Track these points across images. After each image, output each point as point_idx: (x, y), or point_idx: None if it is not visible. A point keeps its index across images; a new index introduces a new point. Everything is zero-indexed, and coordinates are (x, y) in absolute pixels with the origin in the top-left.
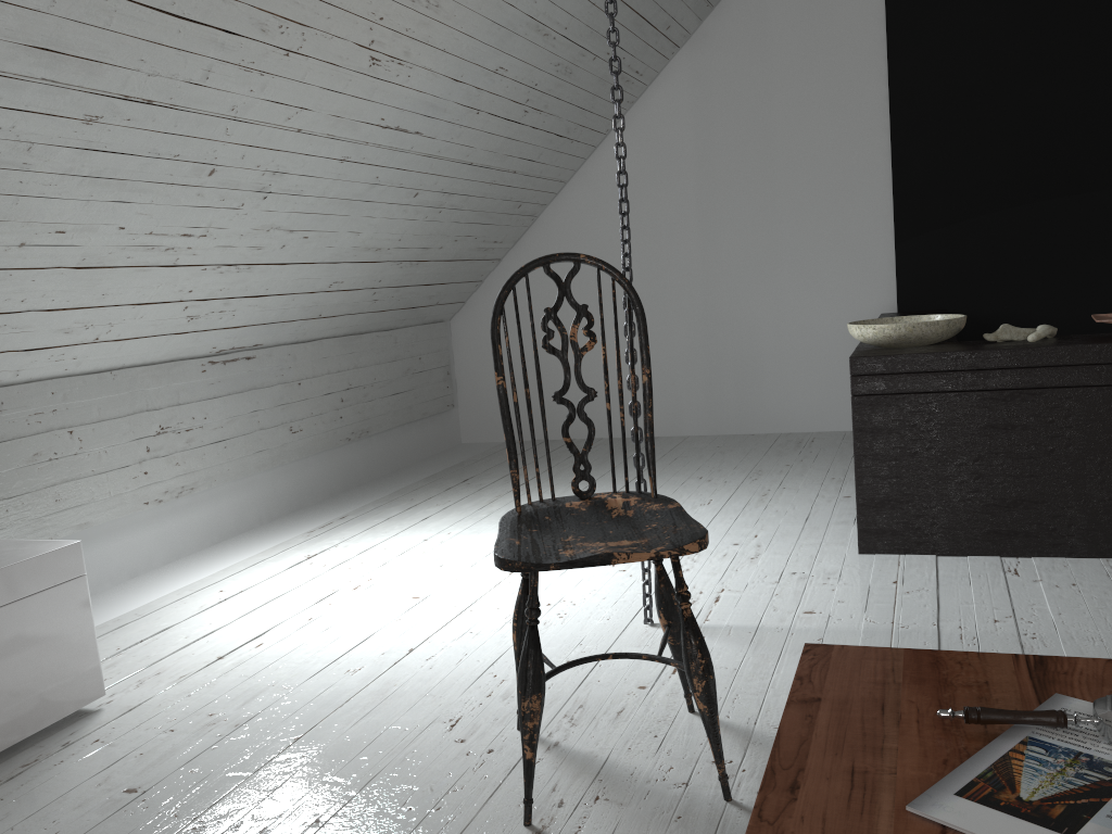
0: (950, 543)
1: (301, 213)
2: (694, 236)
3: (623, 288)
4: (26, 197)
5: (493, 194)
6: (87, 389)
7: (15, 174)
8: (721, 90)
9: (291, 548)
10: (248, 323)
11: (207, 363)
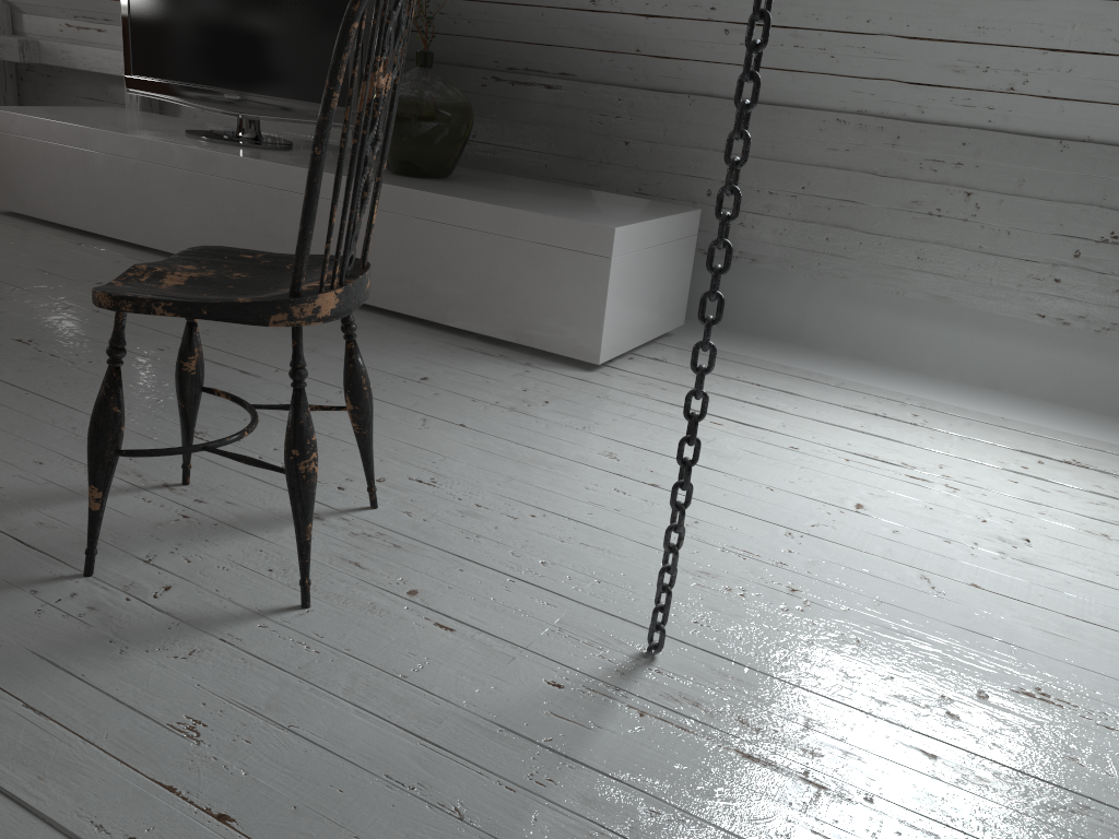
0: None
1: None
2: None
3: None
4: None
5: None
6: (1013, 152)
7: None
8: None
9: (1118, 457)
10: None
11: None
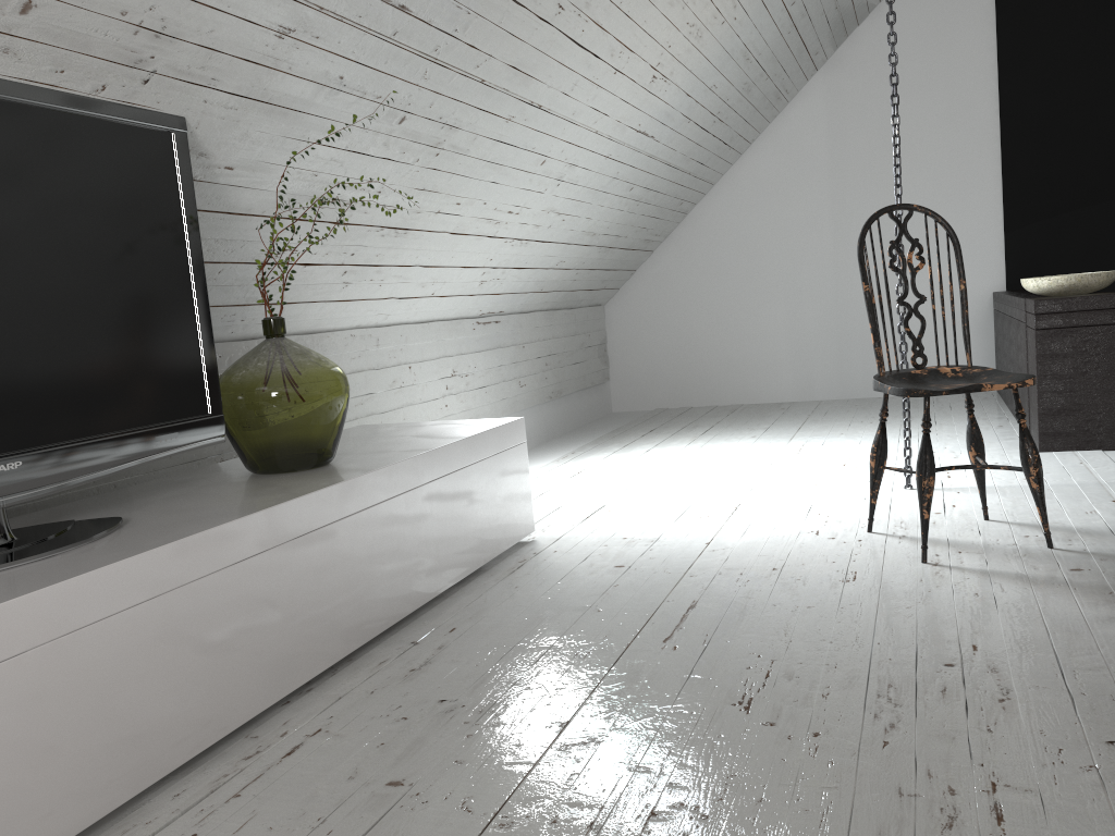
0: (1113, 440)
1: (569, 199)
2: (827, 229)
3: (944, 227)
4: (457, 175)
5: (671, 192)
6: (417, 335)
7: (460, 157)
8: (852, 106)
9: (554, 469)
10: (505, 291)
11: (475, 323)
